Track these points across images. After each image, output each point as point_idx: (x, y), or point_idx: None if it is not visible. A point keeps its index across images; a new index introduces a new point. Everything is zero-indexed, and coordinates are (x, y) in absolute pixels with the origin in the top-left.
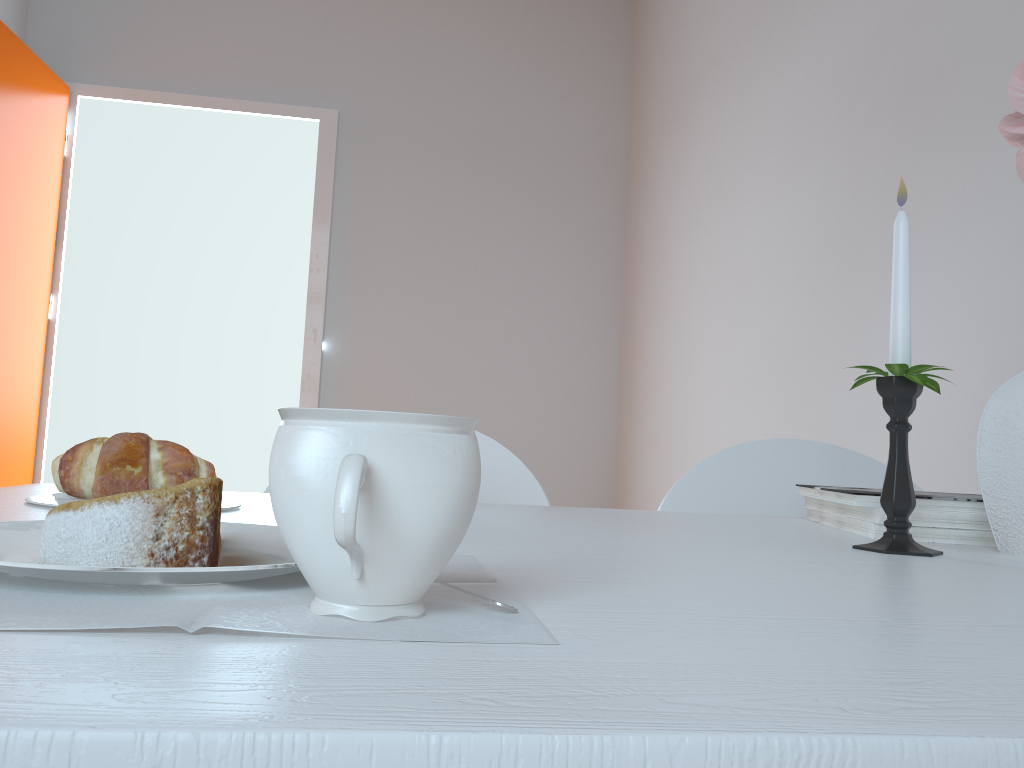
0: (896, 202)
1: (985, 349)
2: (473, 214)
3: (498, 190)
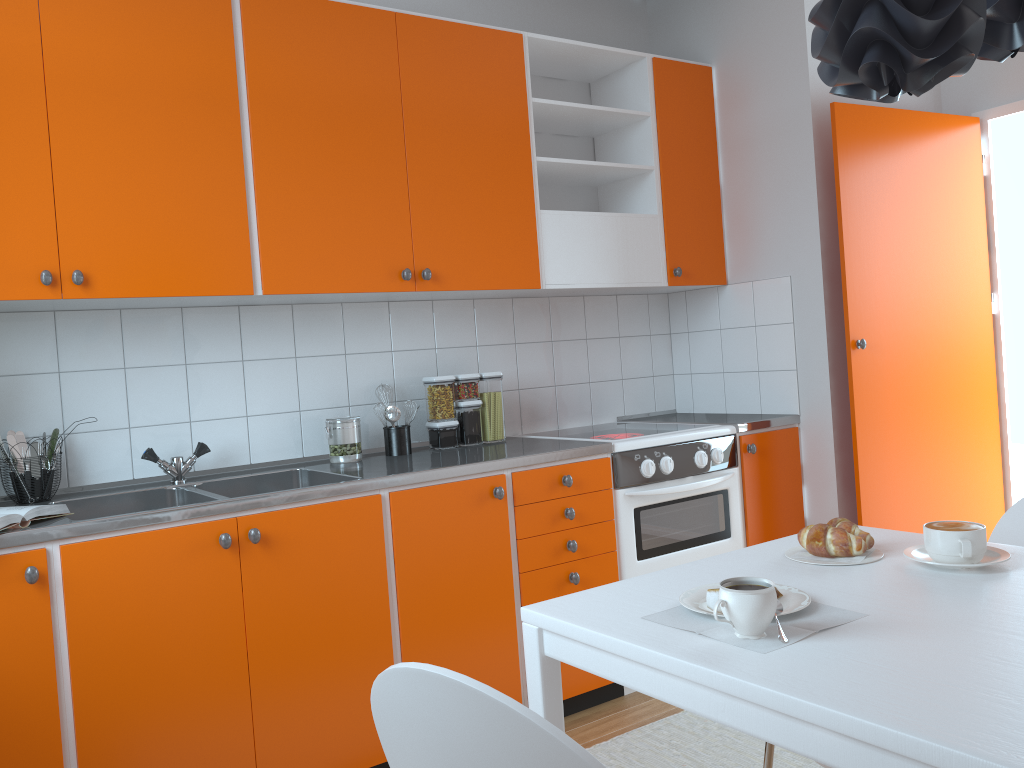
0: None
1: None
2: None
3: None
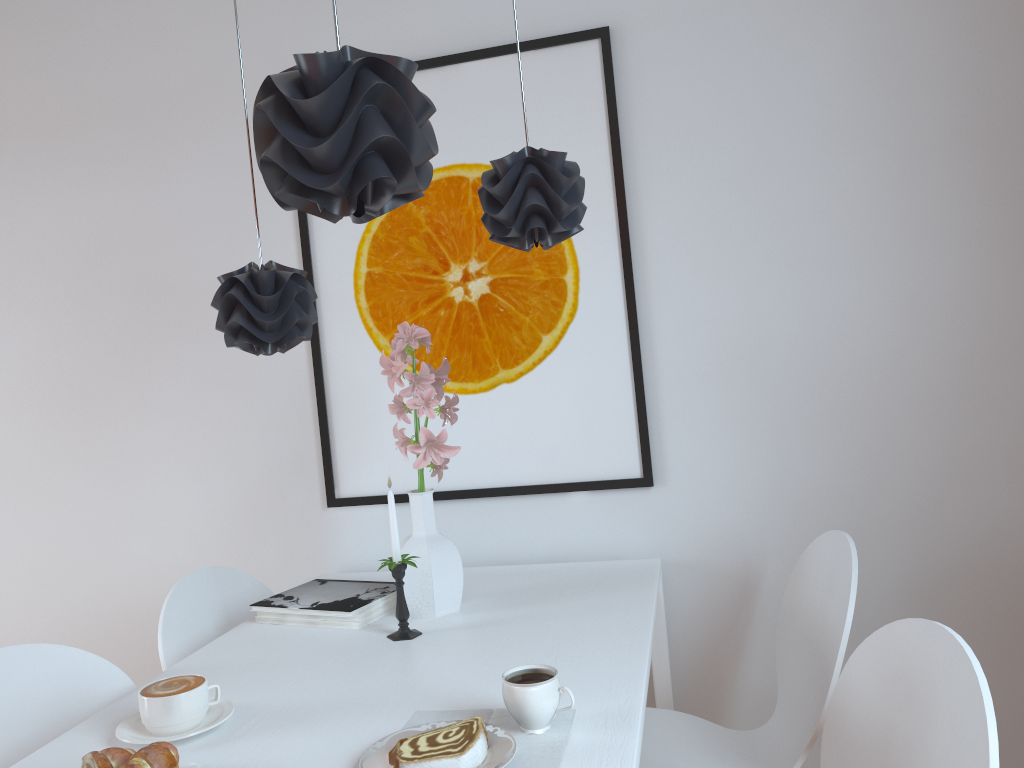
0: (137, 367)
1: (232, 474)
2: None
3: None
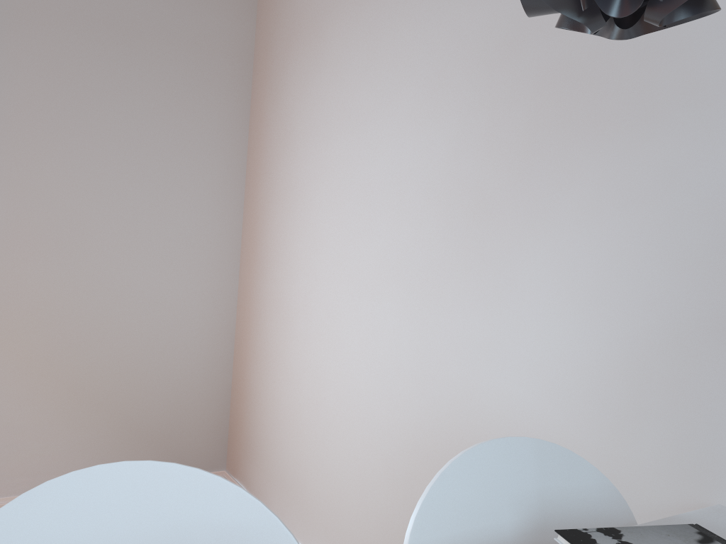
0: (533, 172)
1: (616, 321)
2: (116, 92)
3: (140, 72)
